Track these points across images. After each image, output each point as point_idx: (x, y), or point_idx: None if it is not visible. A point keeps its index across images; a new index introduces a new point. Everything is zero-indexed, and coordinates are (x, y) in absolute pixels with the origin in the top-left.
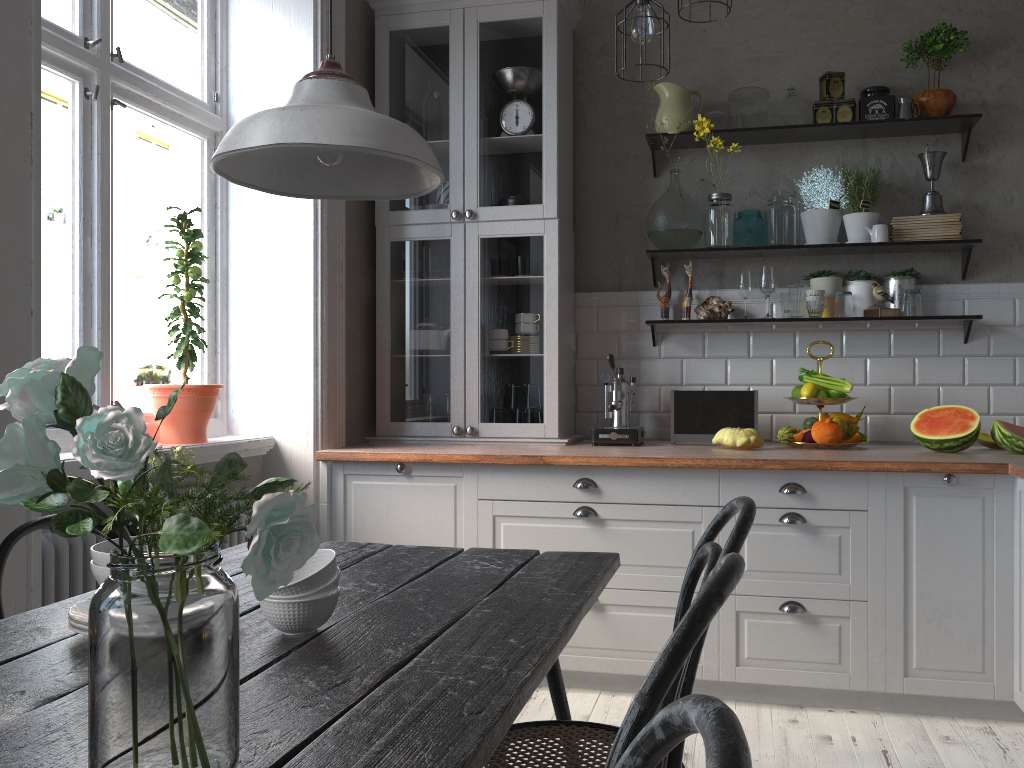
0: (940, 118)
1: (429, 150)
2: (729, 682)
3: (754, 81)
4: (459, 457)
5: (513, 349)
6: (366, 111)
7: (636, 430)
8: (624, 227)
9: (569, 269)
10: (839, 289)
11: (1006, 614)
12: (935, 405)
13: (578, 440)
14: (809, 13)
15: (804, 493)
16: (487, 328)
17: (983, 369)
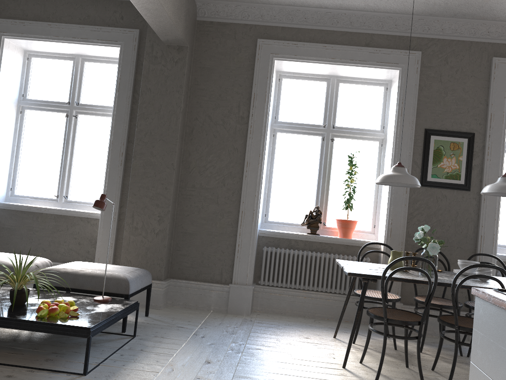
0: None
1: None
2: None
3: None
4: None
5: None
6: (500, 184)
7: None
8: None
9: None
10: None
11: None
12: None
13: None
14: None
15: None
16: None
17: None
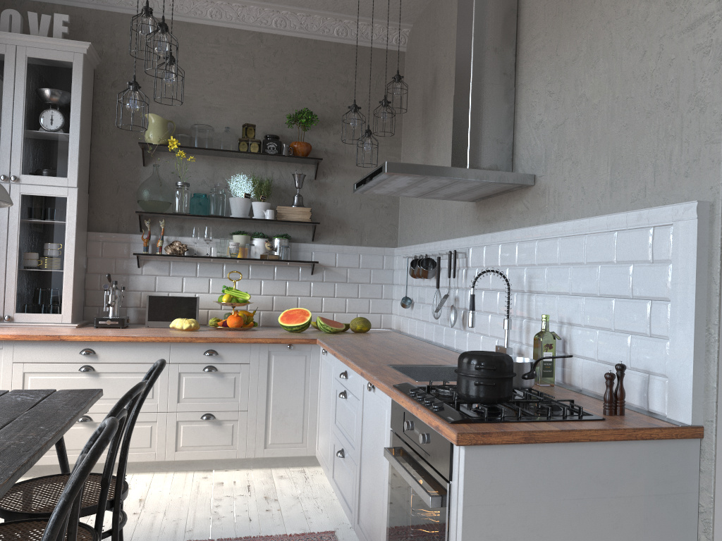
0: (302, 157)
1: (6, 193)
2: (171, 461)
3: (207, 119)
4: (1, 336)
5: (42, 267)
6: None
7: (123, 319)
8: (123, 194)
9: (84, 218)
10: (248, 242)
11: (314, 413)
12: (296, 306)
13: (85, 324)
14: (239, 86)
15: (217, 355)
16: (24, 252)
17: (320, 288)
